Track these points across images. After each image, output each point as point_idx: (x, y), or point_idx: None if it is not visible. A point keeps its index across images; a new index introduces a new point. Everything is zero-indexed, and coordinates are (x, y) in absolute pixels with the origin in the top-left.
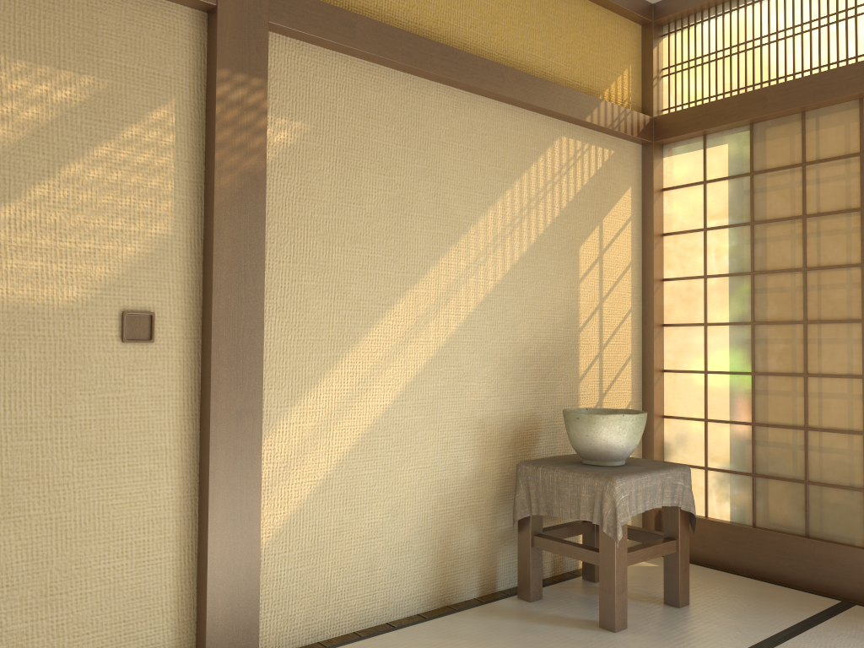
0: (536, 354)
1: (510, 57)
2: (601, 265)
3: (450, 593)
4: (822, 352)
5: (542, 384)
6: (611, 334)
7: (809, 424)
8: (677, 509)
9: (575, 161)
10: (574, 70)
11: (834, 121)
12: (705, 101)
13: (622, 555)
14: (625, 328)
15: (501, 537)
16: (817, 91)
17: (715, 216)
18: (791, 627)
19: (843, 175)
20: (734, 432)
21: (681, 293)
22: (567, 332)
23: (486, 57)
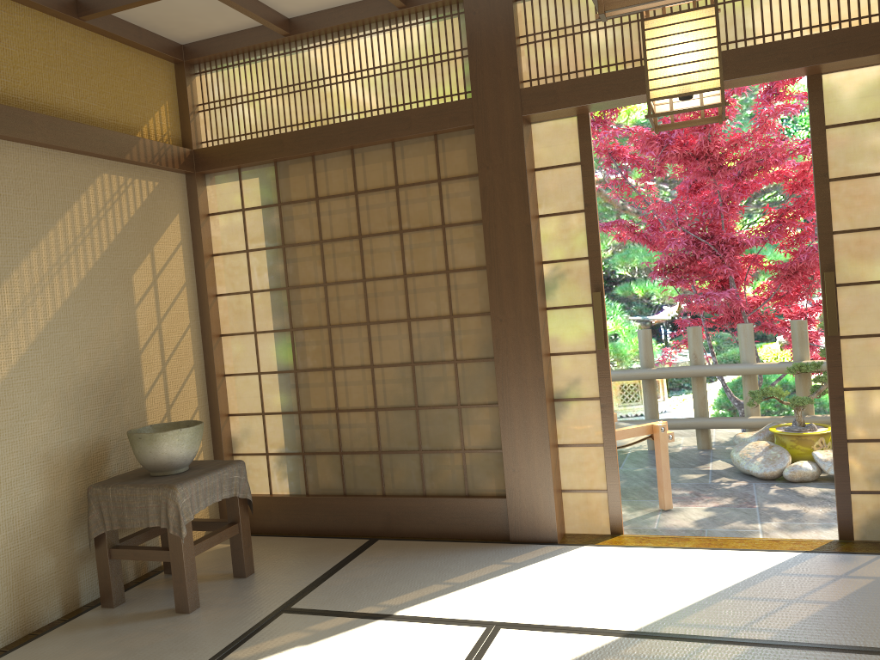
0: (98, 381)
1: (38, 101)
2: (156, 289)
3: (31, 621)
4: (343, 349)
5: (108, 407)
6: (173, 350)
7: (339, 407)
8: (237, 497)
9: (120, 196)
10: (109, 109)
11: (335, 165)
12: (237, 138)
13: (189, 548)
14: (186, 343)
15: (80, 556)
16: (320, 141)
17: (255, 239)
18: (329, 570)
19: (345, 209)
20: (286, 421)
21: (233, 306)
22: (128, 355)
23: (11, 102)
